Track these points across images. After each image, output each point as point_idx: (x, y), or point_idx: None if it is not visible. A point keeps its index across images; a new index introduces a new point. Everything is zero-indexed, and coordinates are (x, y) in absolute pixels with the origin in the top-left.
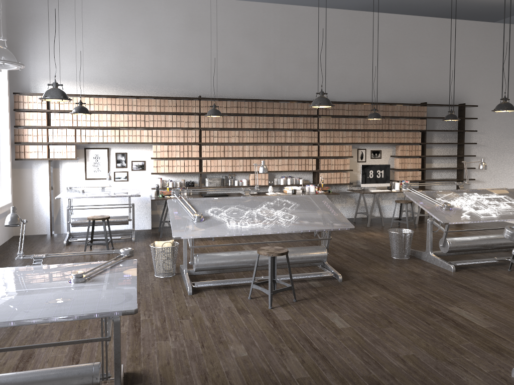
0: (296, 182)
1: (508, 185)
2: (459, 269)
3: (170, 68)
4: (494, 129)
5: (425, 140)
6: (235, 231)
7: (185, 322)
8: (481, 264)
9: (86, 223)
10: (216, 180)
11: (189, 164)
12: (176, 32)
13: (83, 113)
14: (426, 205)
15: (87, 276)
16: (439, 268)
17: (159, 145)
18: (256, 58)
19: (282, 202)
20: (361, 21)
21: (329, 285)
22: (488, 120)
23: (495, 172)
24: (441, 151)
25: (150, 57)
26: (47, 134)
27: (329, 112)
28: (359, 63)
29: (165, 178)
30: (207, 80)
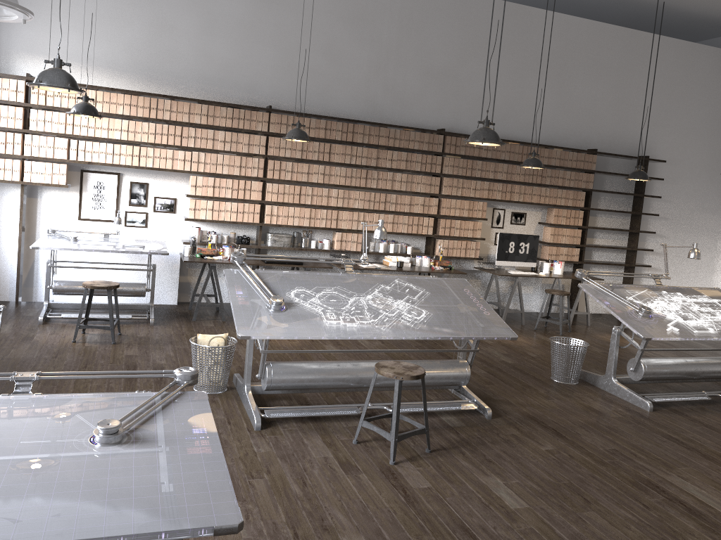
0: (401, 250)
1: (692, 277)
2: (657, 408)
3: (228, 59)
4: (683, 196)
5: (589, 204)
6: (337, 331)
7: (259, 483)
8: (685, 401)
9: (77, 290)
10: (284, 238)
11: (246, 209)
12: (242, 2)
13: (89, 115)
14: (615, 308)
15: (125, 430)
16: (627, 403)
17: (201, 176)
18: (360, 57)
19: (404, 286)
20: (517, 20)
21: (473, 424)
22: (676, 182)
23: (677, 257)
24: (608, 222)
25: (197, 37)
26: (22, 142)
27: (459, 150)
28: (507, 82)
29: (206, 228)
30: (282, 83)
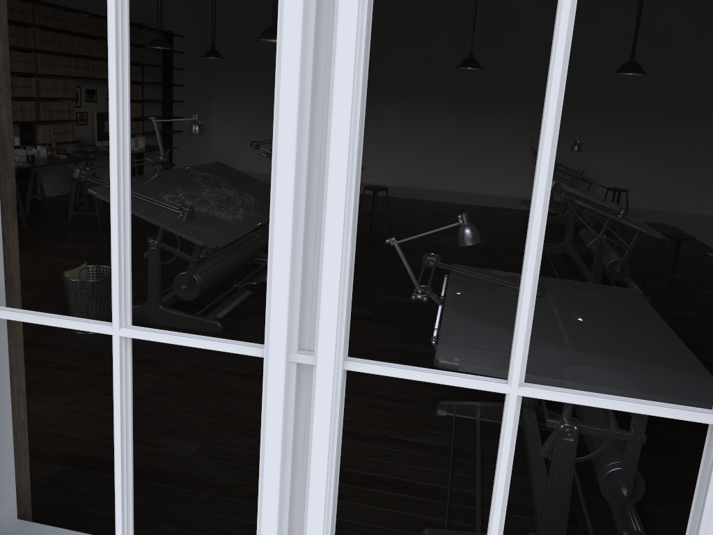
0: None
1: (198, 137)
2: None
3: None
4: (188, 67)
5: (143, 78)
6: (244, 224)
7: None
8: None
9: None
10: None
11: None
12: None
13: None
14: None
15: None
16: None
17: None
18: None
19: (207, 176)
20: None
21: None
22: (184, 55)
23: (189, 121)
24: (150, 94)
25: None
26: None
27: (47, 22)
28: None
29: None
30: None
